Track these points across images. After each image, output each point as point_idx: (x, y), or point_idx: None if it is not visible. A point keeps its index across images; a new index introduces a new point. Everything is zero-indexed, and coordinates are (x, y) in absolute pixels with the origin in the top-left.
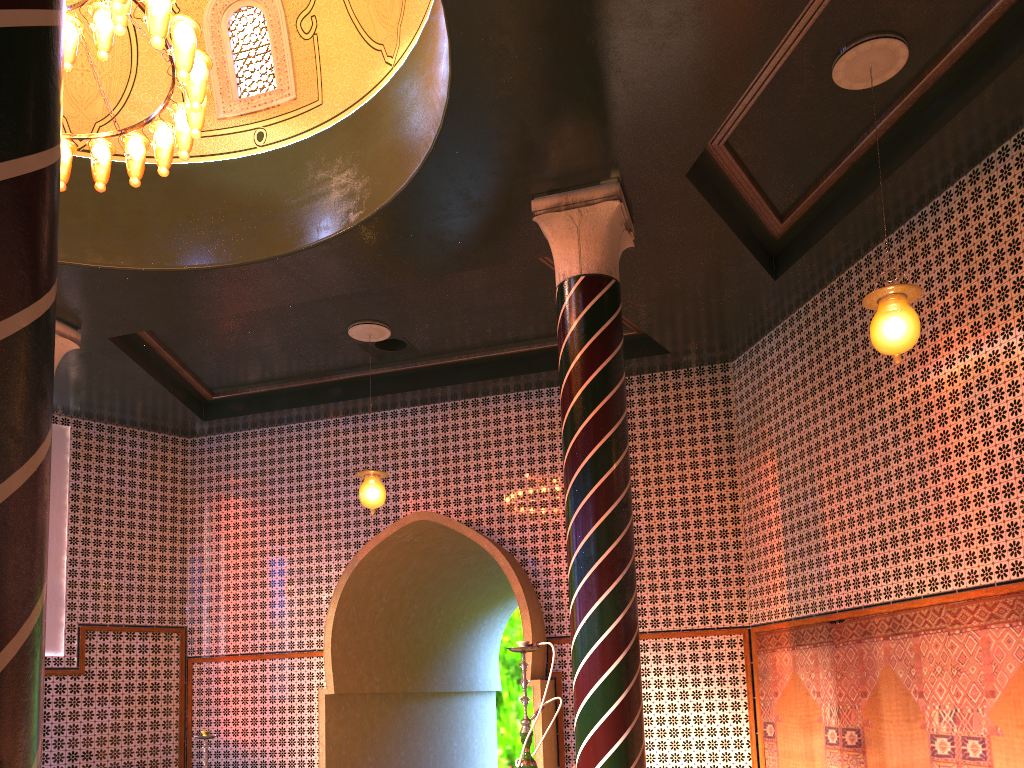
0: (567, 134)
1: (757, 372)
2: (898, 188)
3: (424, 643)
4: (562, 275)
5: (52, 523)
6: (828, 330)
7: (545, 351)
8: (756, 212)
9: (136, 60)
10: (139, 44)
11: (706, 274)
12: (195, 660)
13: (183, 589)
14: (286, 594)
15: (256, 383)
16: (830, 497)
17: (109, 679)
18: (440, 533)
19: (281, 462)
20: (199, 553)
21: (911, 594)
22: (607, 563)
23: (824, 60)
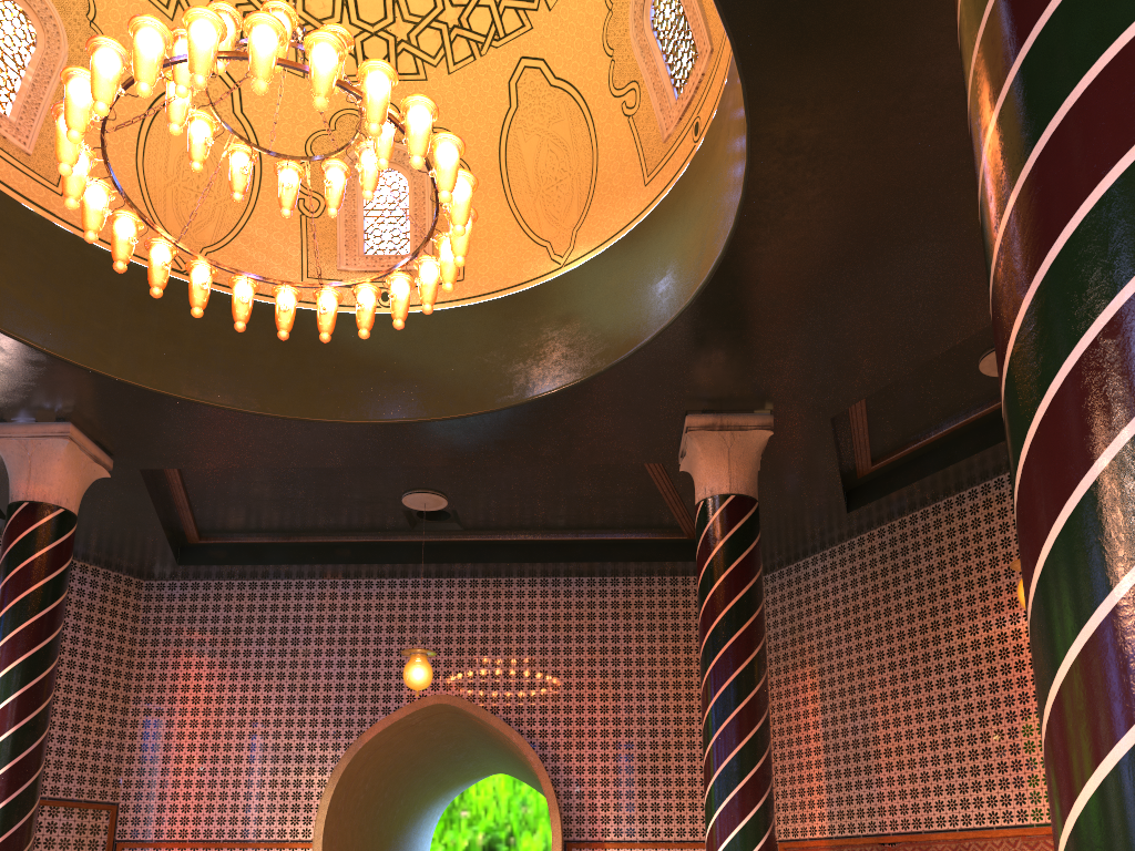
0: (754, 369)
1: (796, 590)
2: (990, 457)
3: (383, 836)
4: (709, 490)
5: None
6: (887, 564)
7: (587, 542)
8: (855, 453)
9: (256, 193)
10: (263, 178)
11: (793, 499)
12: (127, 845)
13: (119, 757)
14: (255, 773)
15: (259, 533)
16: (885, 722)
17: None
18: (445, 717)
19: (262, 621)
20: (144, 716)
21: (981, 824)
22: (755, 779)
23: (979, 350)
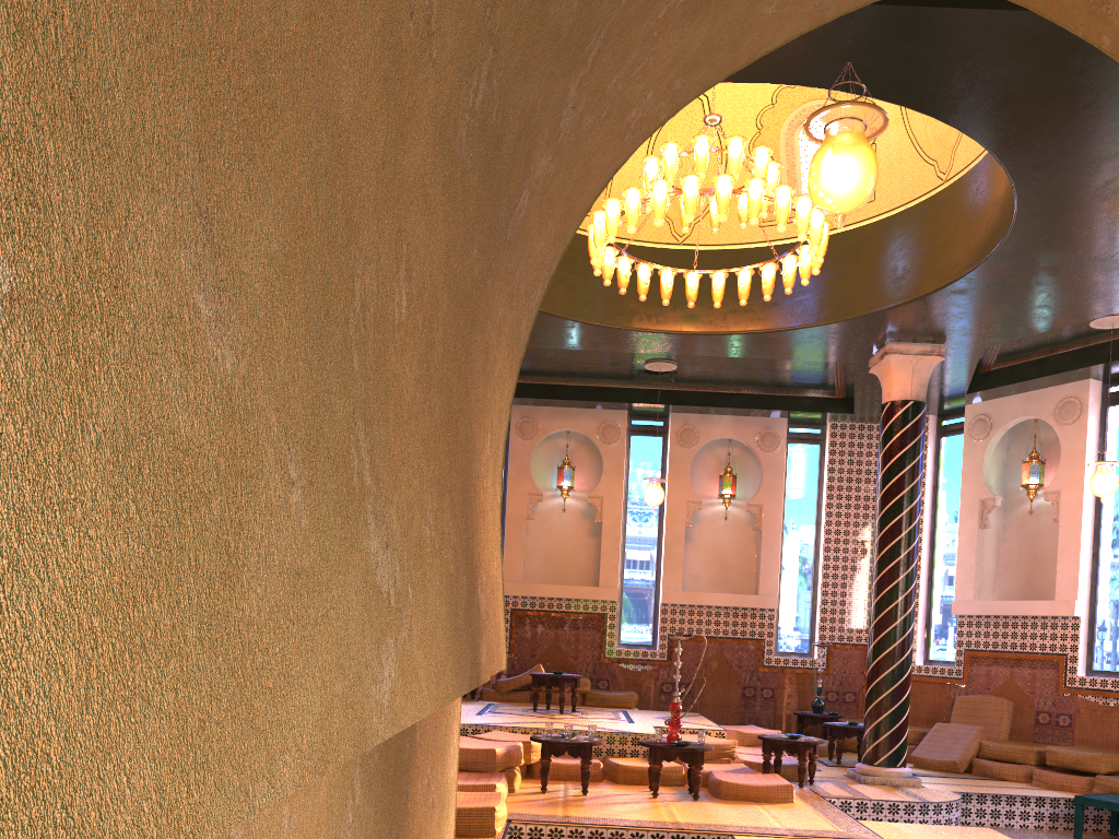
0: None
1: None
2: None
3: None
4: None
5: None
6: None
7: None
8: None
9: None
10: None
11: None
12: None
13: None
14: None
15: None
16: None
17: None
18: None
19: None
20: None
21: None
22: None
23: None
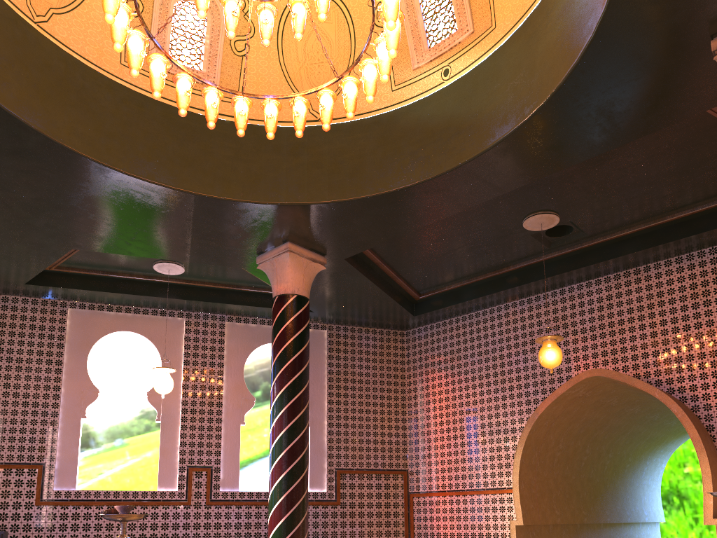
0: None
1: None
2: None
3: (595, 481)
4: None
5: (317, 398)
6: None
7: (707, 212)
8: None
9: (354, 44)
10: (355, 32)
11: None
12: (414, 495)
13: (404, 442)
14: (480, 443)
15: (450, 281)
16: None
17: (356, 508)
18: (609, 387)
19: (472, 341)
20: (414, 414)
21: None
22: None
23: None
